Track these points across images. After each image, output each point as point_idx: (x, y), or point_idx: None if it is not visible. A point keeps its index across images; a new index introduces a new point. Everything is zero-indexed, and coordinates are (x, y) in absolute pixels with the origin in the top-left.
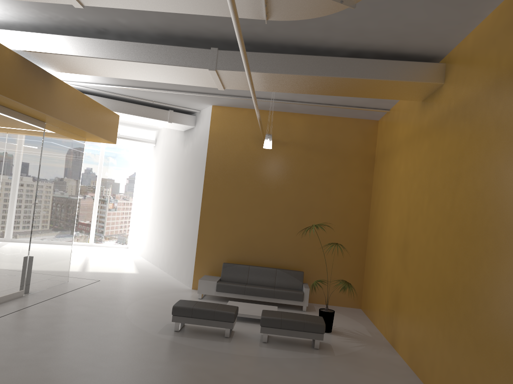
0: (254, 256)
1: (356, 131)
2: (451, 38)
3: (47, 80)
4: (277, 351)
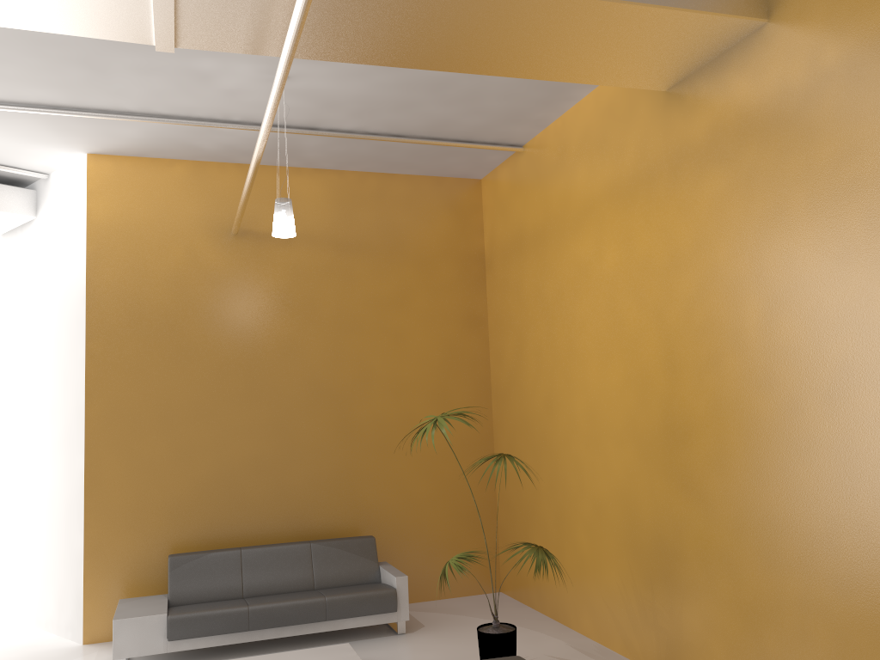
0: (246, 521)
1: (441, 203)
2: None
3: None
4: None
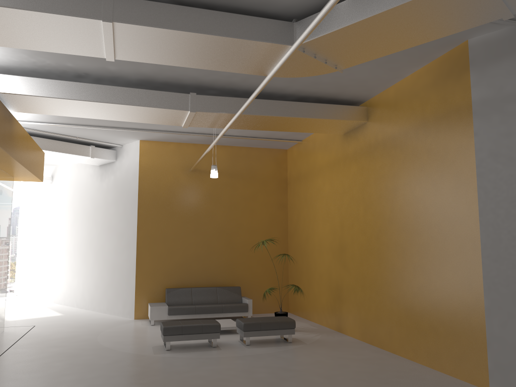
0: (192, 278)
1: (270, 159)
2: (376, 90)
3: (10, 120)
4: (264, 348)
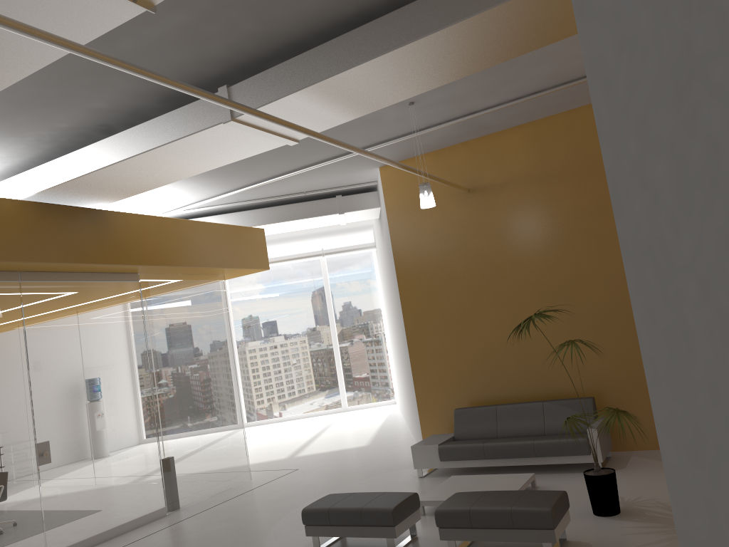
0: (506, 386)
1: None
2: None
3: (97, 219)
4: None
